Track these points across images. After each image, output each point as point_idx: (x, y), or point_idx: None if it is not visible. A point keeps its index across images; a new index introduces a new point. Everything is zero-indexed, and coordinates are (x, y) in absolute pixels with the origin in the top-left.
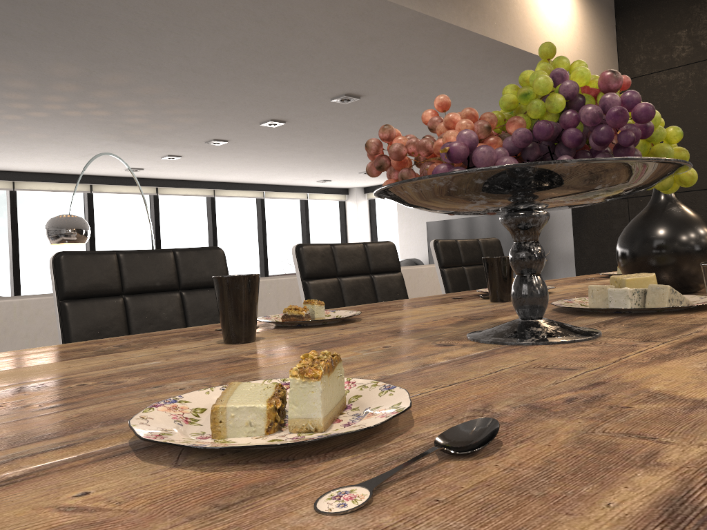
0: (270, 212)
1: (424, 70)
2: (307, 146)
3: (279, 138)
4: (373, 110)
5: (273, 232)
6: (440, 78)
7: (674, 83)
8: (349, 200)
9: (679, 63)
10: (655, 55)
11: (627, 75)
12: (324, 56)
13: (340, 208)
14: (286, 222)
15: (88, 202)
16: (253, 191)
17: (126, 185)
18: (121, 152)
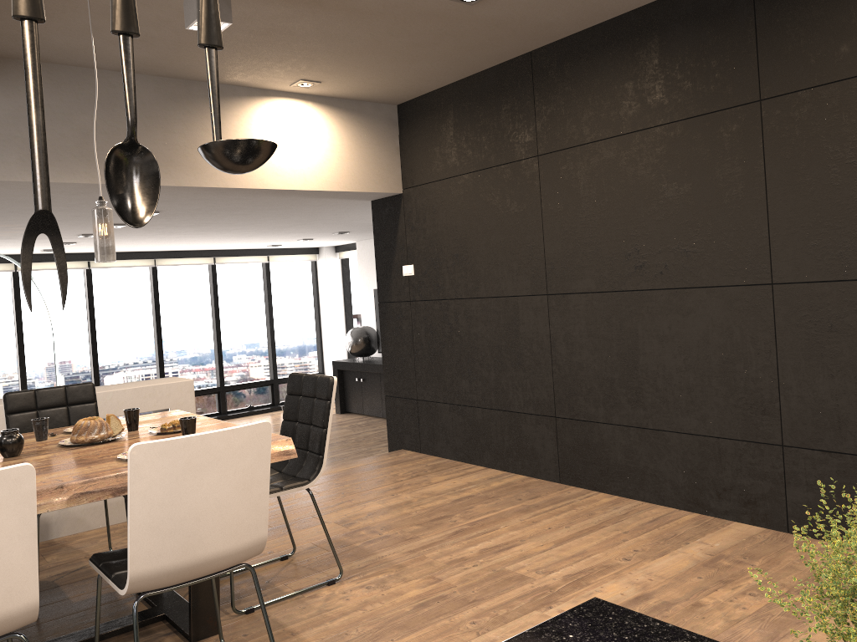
0: (225, 278)
1: (177, 199)
2: (190, 232)
3: (146, 230)
4: (195, 215)
5: (229, 298)
6: (206, 201)
7: (433, 196)
8: (320, 260)
9: (436, 178)
10: (422, 168)
11: (407, 184)
12: (64, 200)
13: (312, 268)
14: (245, 287)
15: (14, 280)
16: (201, 258)
17: (53, 261)
18: (10, 243)
